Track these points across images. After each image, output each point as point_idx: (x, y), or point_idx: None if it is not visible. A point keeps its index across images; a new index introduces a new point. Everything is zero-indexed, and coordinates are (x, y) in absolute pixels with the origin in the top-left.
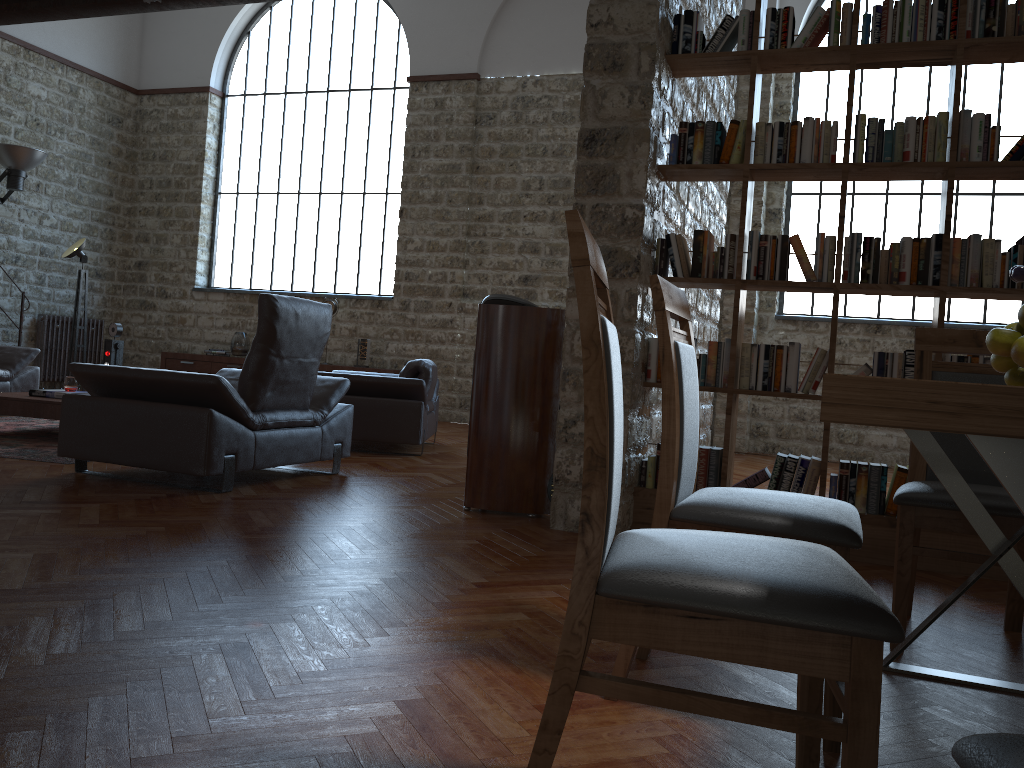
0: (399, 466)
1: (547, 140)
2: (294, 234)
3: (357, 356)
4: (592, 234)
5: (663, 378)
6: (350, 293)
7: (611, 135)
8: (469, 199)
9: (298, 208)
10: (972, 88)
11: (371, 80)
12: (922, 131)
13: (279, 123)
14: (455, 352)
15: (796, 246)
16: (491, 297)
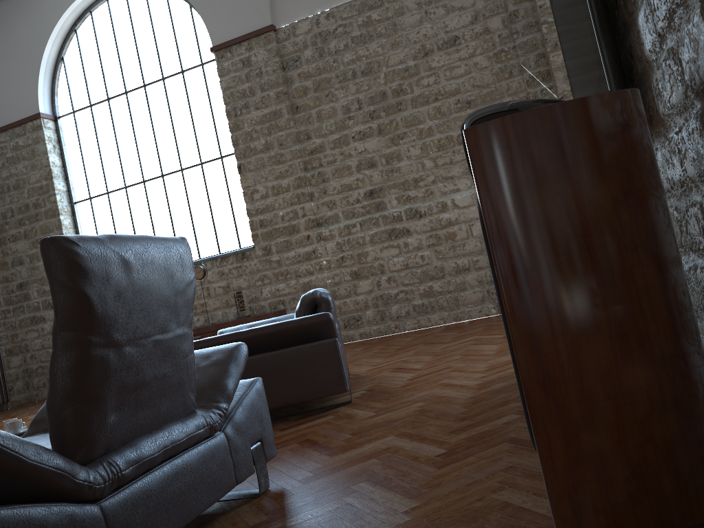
0: (341, 435)
1: (353, 63)
2: (150, 218)
3: (237, 309)
4: None
5: None
6: (214, 255)
7: None
8: (297, 138)
9: (147, 194)
10: None
11: (179, 64)
12: None
13: (110, 126)
14: (325, 279)
15: None
16: (480, 113)
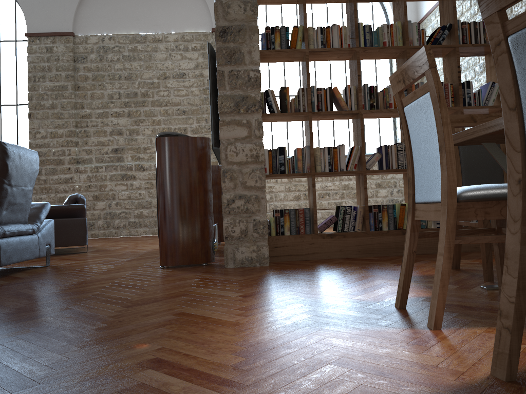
0: (82, 258)
1: (121, 71)
2: None
3: None
4: (231, 88)
5: (441, 111)
6: None
7: (236, 29)
8: (75, 106)
9: None
10: None
11: None
12: (390, 31)
13: None
14: None
15: (337, 92)
16: (162, 133)
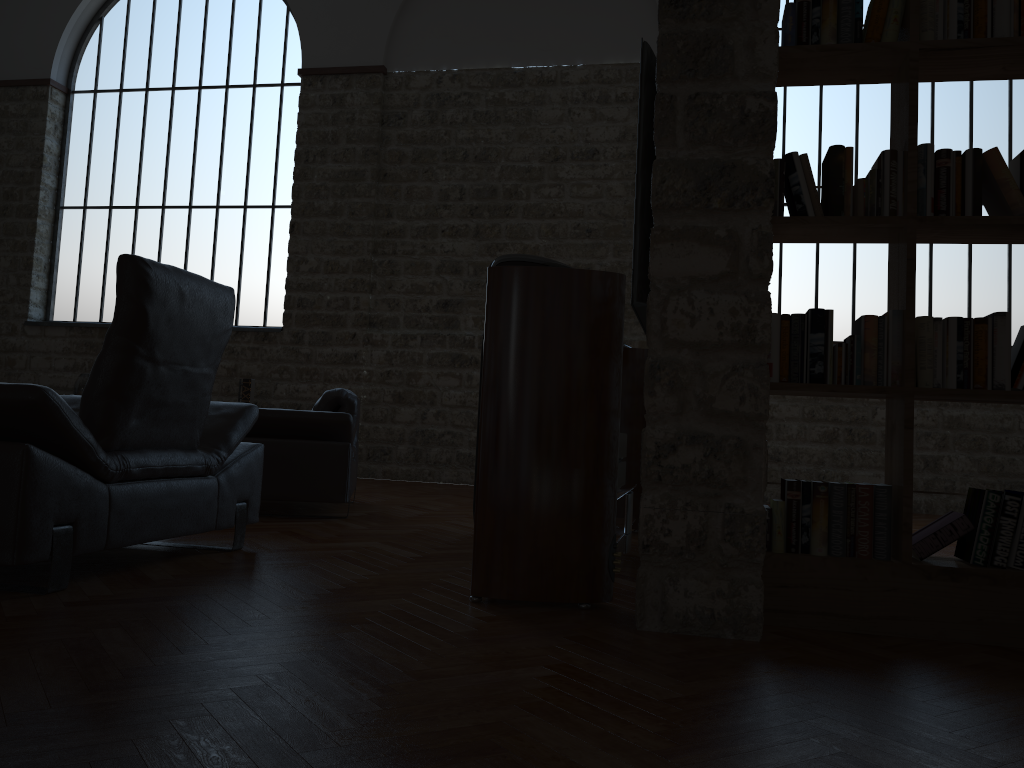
0: (326, 534)
1: (468, 143)
2: (157, 256)
3: (238, 400)
4: (691, 141)
5: None
6: None
7: None
8: (375, 211)
9: (162, 225)
10: (941, 89)
11: (253, 75)
12: None
13: (139, 124)
14: (361, 392)
15: (997, 165)
16: (506, 257)
